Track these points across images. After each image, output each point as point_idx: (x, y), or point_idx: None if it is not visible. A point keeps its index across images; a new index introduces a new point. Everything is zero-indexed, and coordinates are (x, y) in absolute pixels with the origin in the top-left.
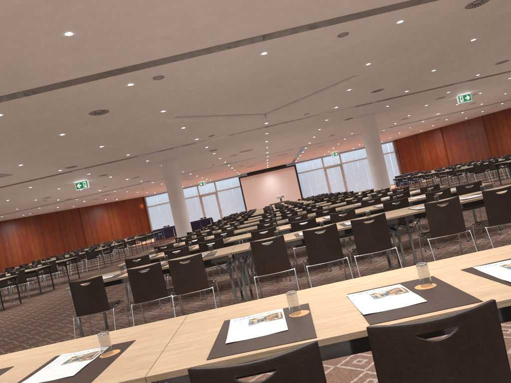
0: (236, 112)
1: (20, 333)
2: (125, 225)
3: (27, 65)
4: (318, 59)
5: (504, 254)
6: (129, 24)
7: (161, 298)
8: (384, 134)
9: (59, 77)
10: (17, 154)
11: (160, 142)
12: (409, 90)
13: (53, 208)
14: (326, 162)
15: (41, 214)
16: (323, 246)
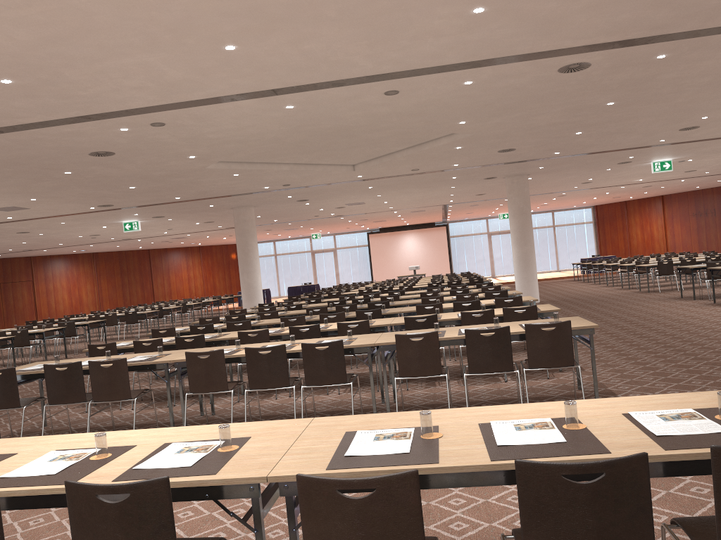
0: (308, 161)
1: None
2: (208, 279)
3: None
4: (377, 114)
5: (232, 432)
6: (78, 75)
7: (78, 403)
8: (569, 198)
9: (23, 118)
10: (21, 189)
11: (215, 188)
12: (560, 152)
13: (112, 247)
14: (492, 226)
15: (99, 252)
16: (266, 369)
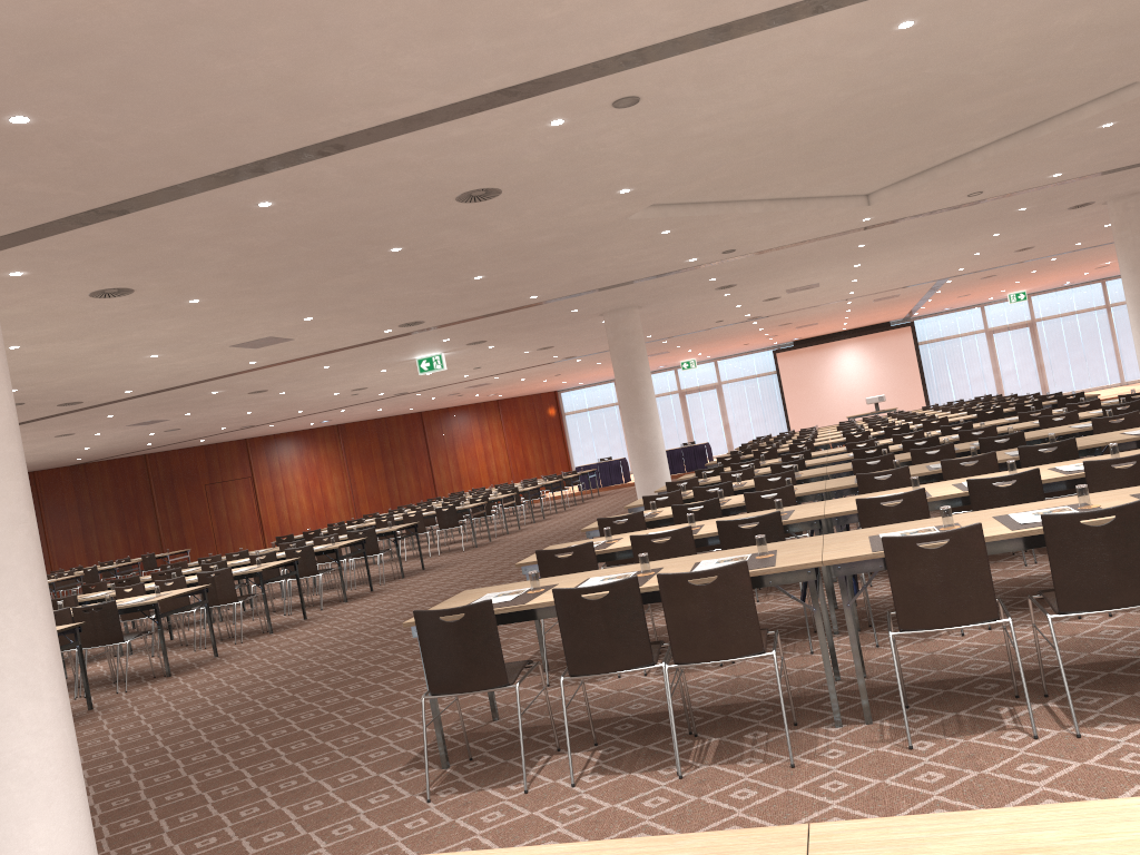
0: (797, 192)
1: (302, 699)
2: (515, 452)
3: (324, 78)
4: (1048, 36)
5: None
6: None
7: (636, 669)
8: None
9: (396, 106)
10: (301, 295)
11: (609, 268)
12: None
13: (370, 412)
14: (994, 317)
15: (347, 423)
16: (1105, 563)
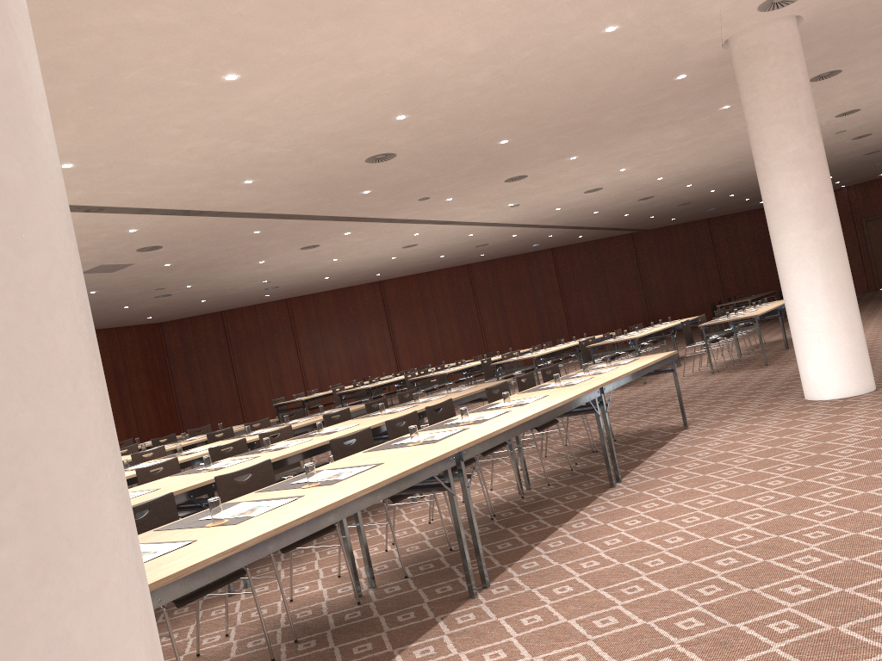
0: None
1: None
2: None
3: None
4: None
5: (464, 435)
6: None
7: None
8: None
9: None
10: None
11: None
12: None
13: None
14: None
15: None
16: None
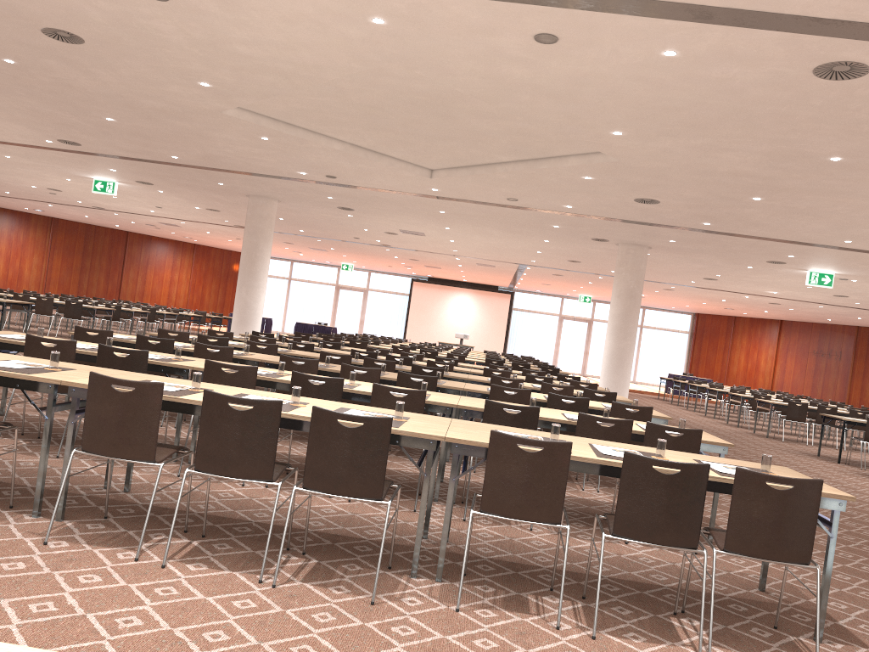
0: (372, 145)
1: None
2: (196, 288)
3: None
4: (504, 80)
5: None
6: None
7: None
8: (675, 295)
9: None
10: None
11: (231, 154)
12: (712, 224)
13: (78, 215)
14: (568, 308)
15: (61, 219)
16: (235, 440)
